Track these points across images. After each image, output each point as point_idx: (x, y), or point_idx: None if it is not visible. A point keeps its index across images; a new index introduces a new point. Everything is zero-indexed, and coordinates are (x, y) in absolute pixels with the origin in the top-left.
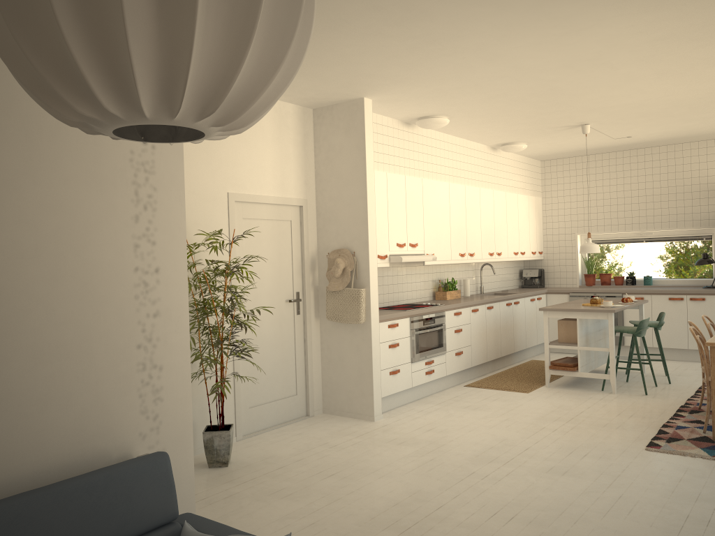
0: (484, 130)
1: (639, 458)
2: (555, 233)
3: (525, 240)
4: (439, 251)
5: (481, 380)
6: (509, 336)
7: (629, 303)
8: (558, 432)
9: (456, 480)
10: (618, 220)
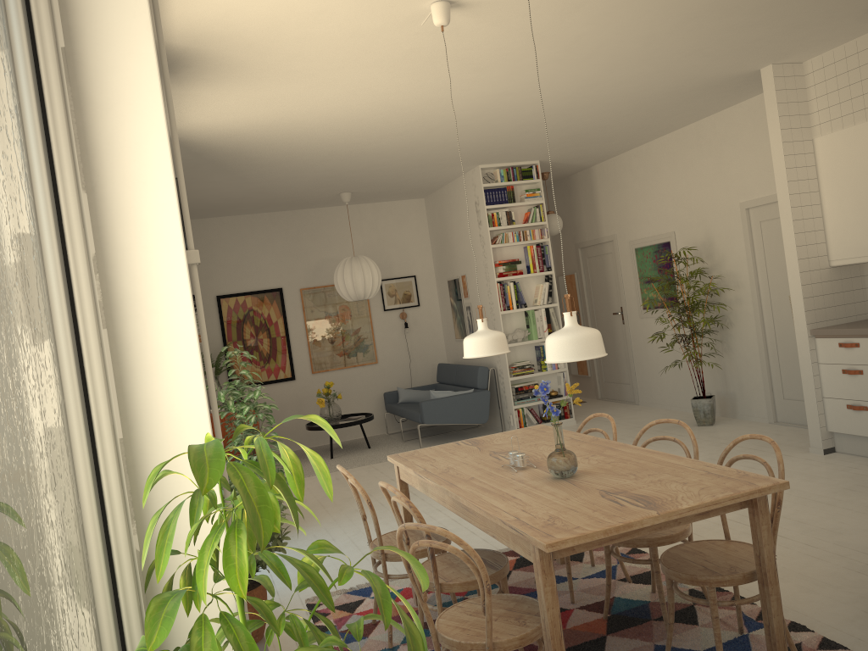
0: None
1: None
2: None
3: None
4: None
5: None
6: None
7: None
8: None
9: None
10: None
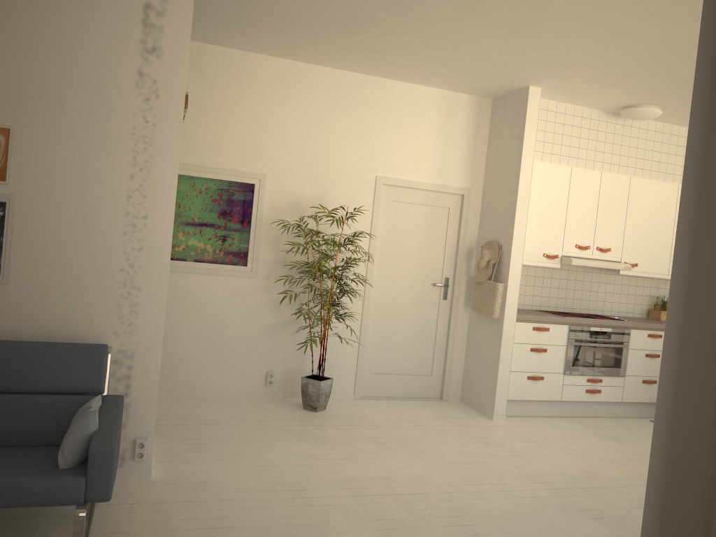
0: None
1: None
2: None
3: None
4: (647, 262)
5: None
6: None
7: None
8: None
9: (474, 483)
10: None
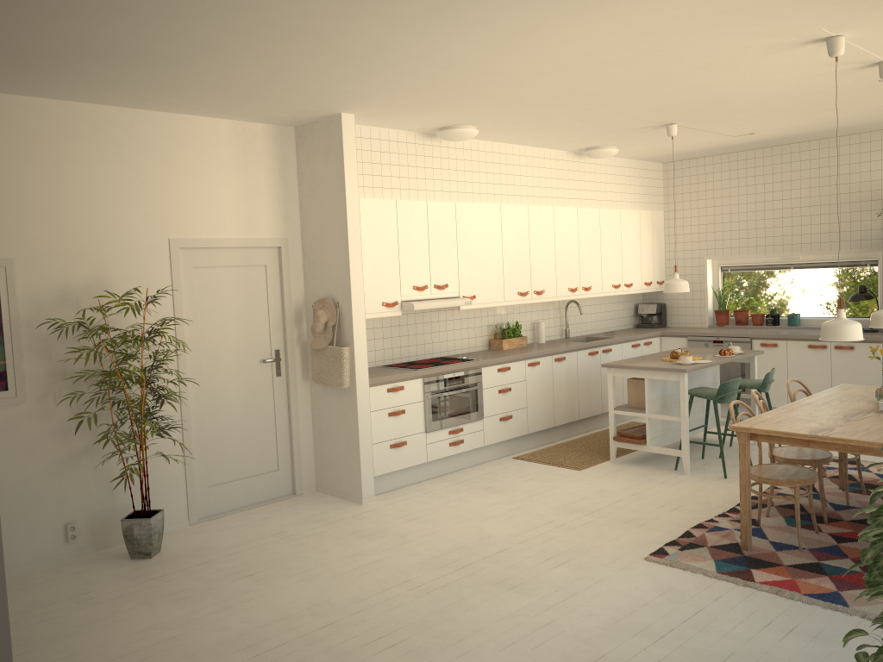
0: (541, 136)
1: (625, 570)
2: (680, 257)
3: (633, 268)
4: (484, 291)
5: (541, 449)
6: (593, 393)
7: (728, 356)
8: (562, 528)
9: (379, 590)
10: (757, 240)
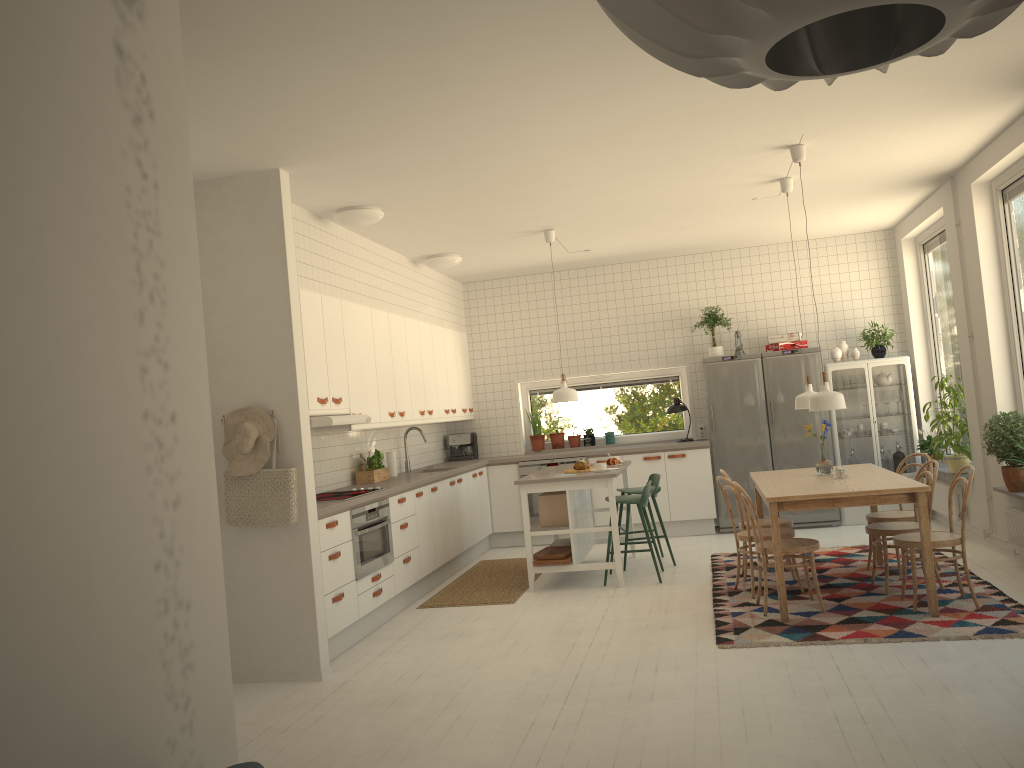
0: (418, 232)
1: (721, 659)
2: (488, 382)
3: (455, 392)
4: (367, 409)
5: (435, 596)
6: (456, 528)
7: (617, 465)
8: (597, 646)
9: (519, 738)
10: (569, 360)
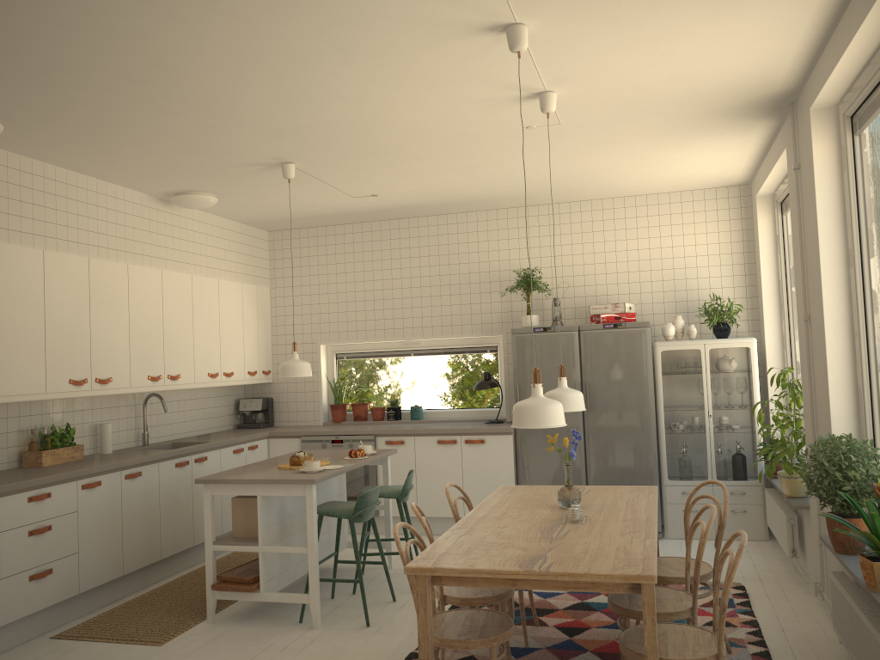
0: (109, 158)
1: None
2: (289, 342)
3: (234, 353)
4: (11, 378)
5: (101, 615)
6: (182, 519)
7: (360, 458)
8: None
9: None
10: (376, 322)
